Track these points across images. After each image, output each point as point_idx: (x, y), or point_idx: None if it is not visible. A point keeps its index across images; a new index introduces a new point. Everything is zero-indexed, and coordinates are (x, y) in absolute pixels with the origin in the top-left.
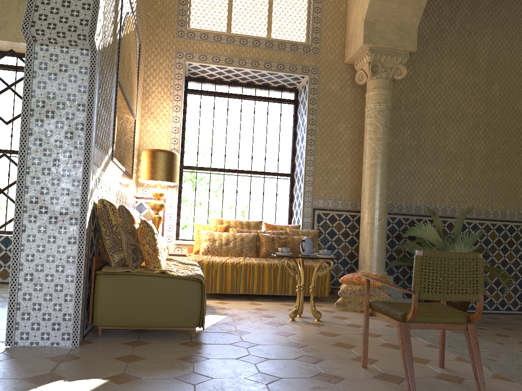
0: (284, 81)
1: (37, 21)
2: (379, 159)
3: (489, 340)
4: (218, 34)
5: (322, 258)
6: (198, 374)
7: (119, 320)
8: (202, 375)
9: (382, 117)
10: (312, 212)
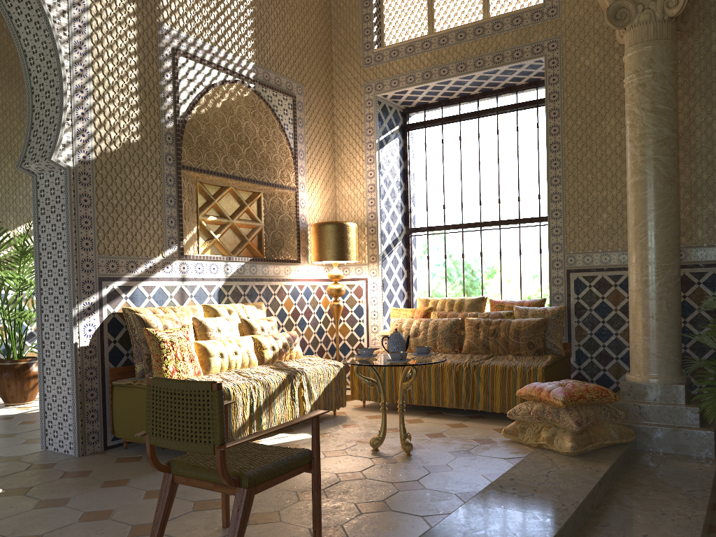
0: (524, 74)
1: (27, 155)
2: (642, 173)
3: (699, 532)
4: (411, 43)
5: (375, 365)
6: (66, 500)
7: (128, 433)
8: (68, 501)
9: (643, 97)
10: (566, 277)
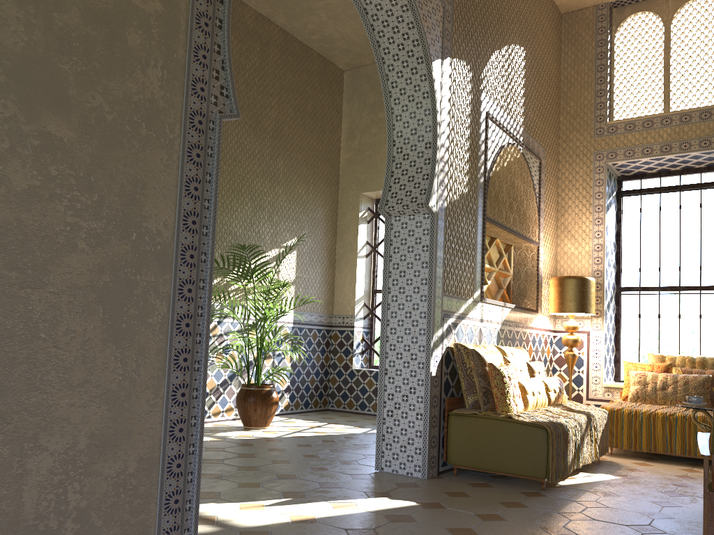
0: None
1: (389, 199)
2: None
3: None
4: (649, 118)
5: None
6: (498, 515)
7: (468, 461)
8: (501, 517)
9: None
10: None
